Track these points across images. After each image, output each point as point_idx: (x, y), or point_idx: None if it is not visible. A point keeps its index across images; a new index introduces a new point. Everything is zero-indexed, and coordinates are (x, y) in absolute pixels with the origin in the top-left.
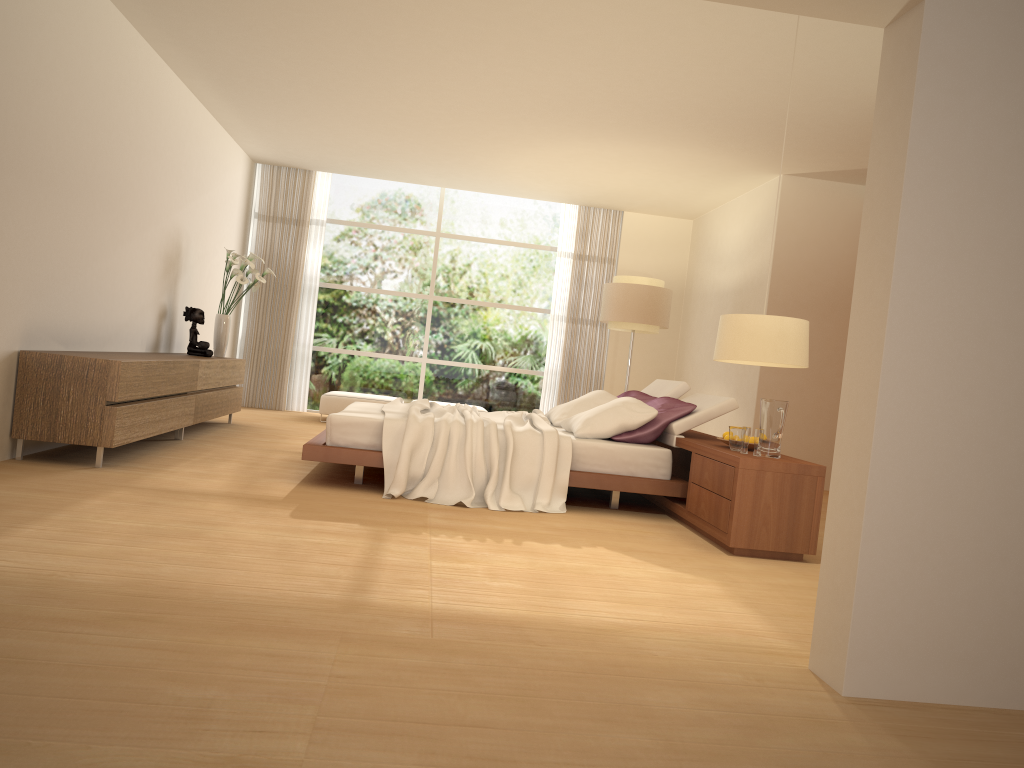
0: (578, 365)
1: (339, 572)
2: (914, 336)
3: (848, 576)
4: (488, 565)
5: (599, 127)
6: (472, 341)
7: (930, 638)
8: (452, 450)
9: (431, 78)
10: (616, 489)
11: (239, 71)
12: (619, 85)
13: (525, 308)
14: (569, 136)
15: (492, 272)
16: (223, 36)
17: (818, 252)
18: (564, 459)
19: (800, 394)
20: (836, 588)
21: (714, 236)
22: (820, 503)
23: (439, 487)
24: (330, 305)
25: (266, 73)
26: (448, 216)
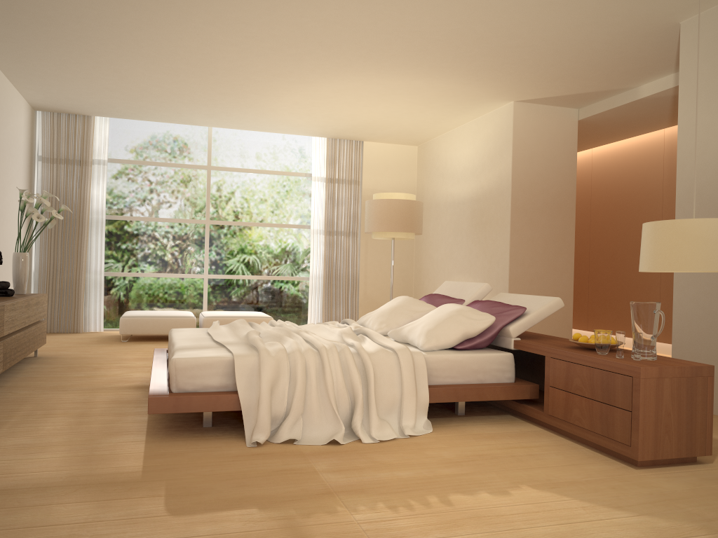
0: (337, 269)
1: None
2: None
3: None
4: None
5: (375, 60)
6: (246, 256)
7: None
8: (312, 382)
9: (229, 9)
10: (472, 399)
11: (22, 5)
12: (414, 12)
13: (288, 225)
14: (344, 70)
15: (258, 197)
16: None
17: (545, 164)
18: (420, 376)
19: (541, 281)
20: None
21: (442, 157)
22: (712, 403)
23: (303, 424)
24: (117, 235)
25: (53, 7)
26: (216, 152)
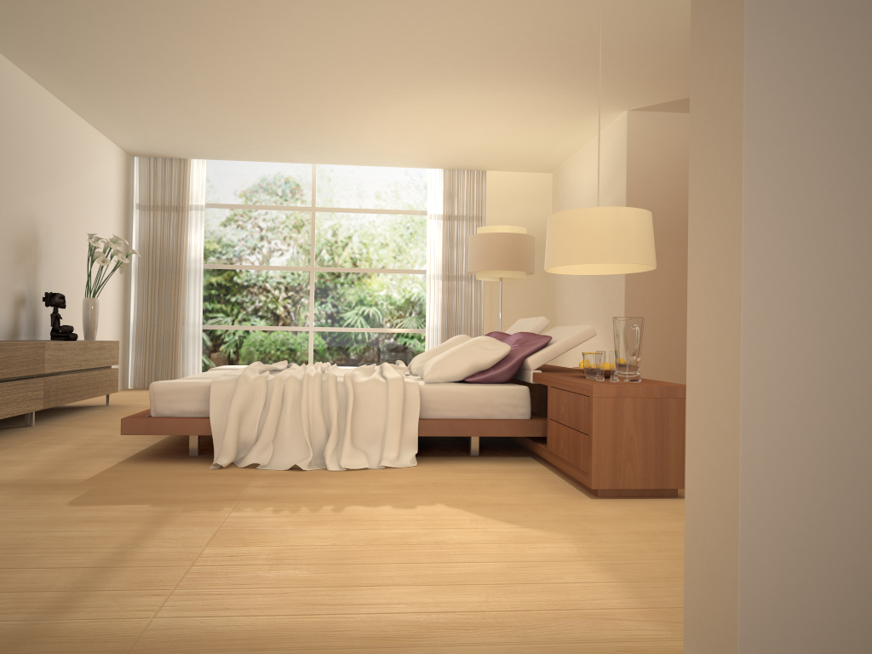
0: (457, 319)
1: (56, 580)
2: (788, 153)
3: (726, 537)
4: (280, 545)
5: (438, 74)
6: (355, 306)
7: (865, 624)
8: (287, 409)
9: (255, 33)
10: (471, 434)
11: (67, 48)
12: (444, 18)
13: (402, 271)
14: (412, 89)
15: (368, 240)
16: (30, 4)
17: (670, 183)
18: (412, 407)
19: (667, 323)
20: (711, 555)
21: (572, 184)
22: None
23: (275, 451)
24: (217, 285)
25: (93, 47)
26: (322, 191)
